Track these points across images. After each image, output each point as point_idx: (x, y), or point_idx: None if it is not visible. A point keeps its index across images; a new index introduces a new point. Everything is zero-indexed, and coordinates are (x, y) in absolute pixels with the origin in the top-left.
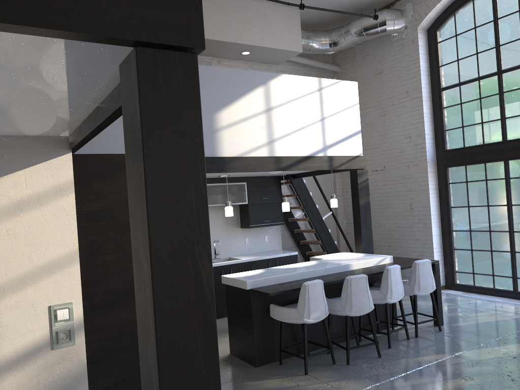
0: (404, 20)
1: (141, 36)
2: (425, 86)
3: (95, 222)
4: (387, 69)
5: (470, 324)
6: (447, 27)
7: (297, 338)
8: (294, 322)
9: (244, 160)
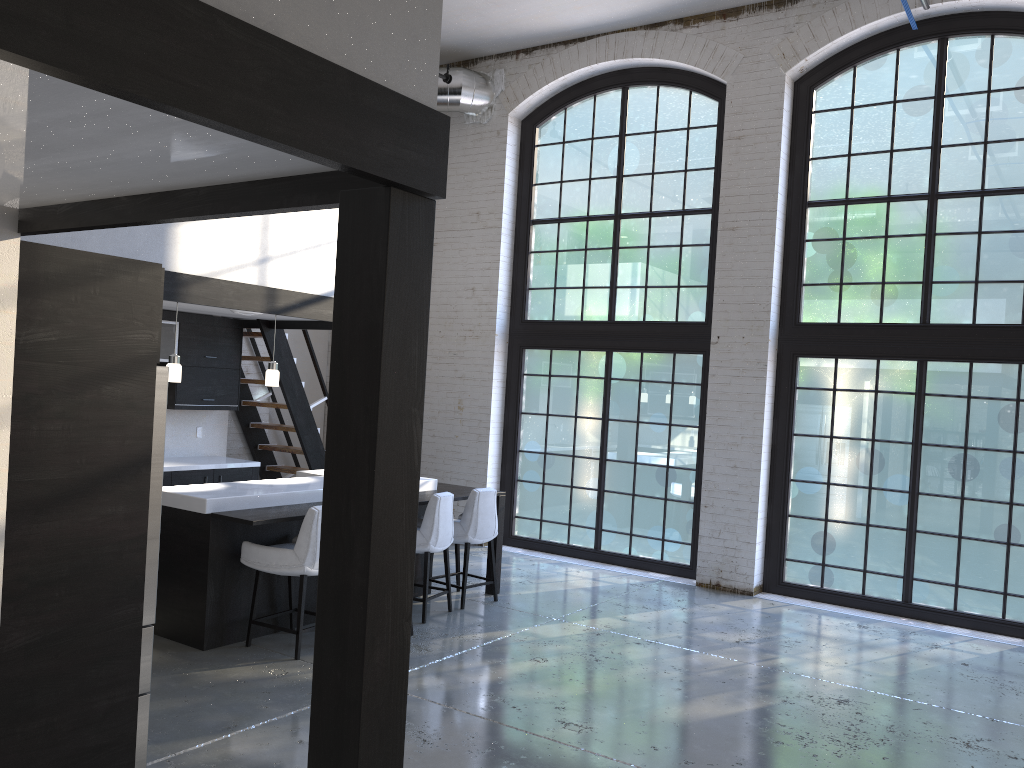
0: (490, 94)
1: (400, 178)
2: (508, 211)
3: (37, 362)
4: (451, 168)
5: (537, 593)
6: (553, 126)
7: (277, 604)
8: (287, 572)
9: (214, 285)
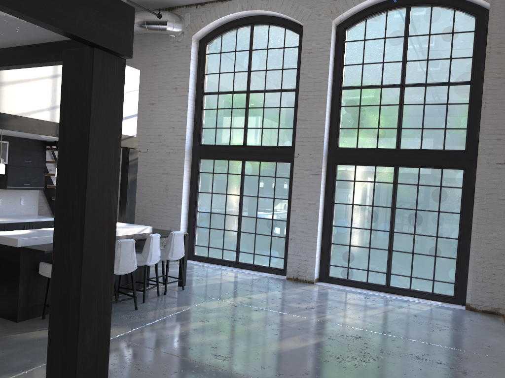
0: (182, 26)
1: (100, 42)
2: (192, 88)
3: None
4: (162, 64)
5: (205, 285)
6: (215, 44)
7: None
8: None
9: (24, 120)
